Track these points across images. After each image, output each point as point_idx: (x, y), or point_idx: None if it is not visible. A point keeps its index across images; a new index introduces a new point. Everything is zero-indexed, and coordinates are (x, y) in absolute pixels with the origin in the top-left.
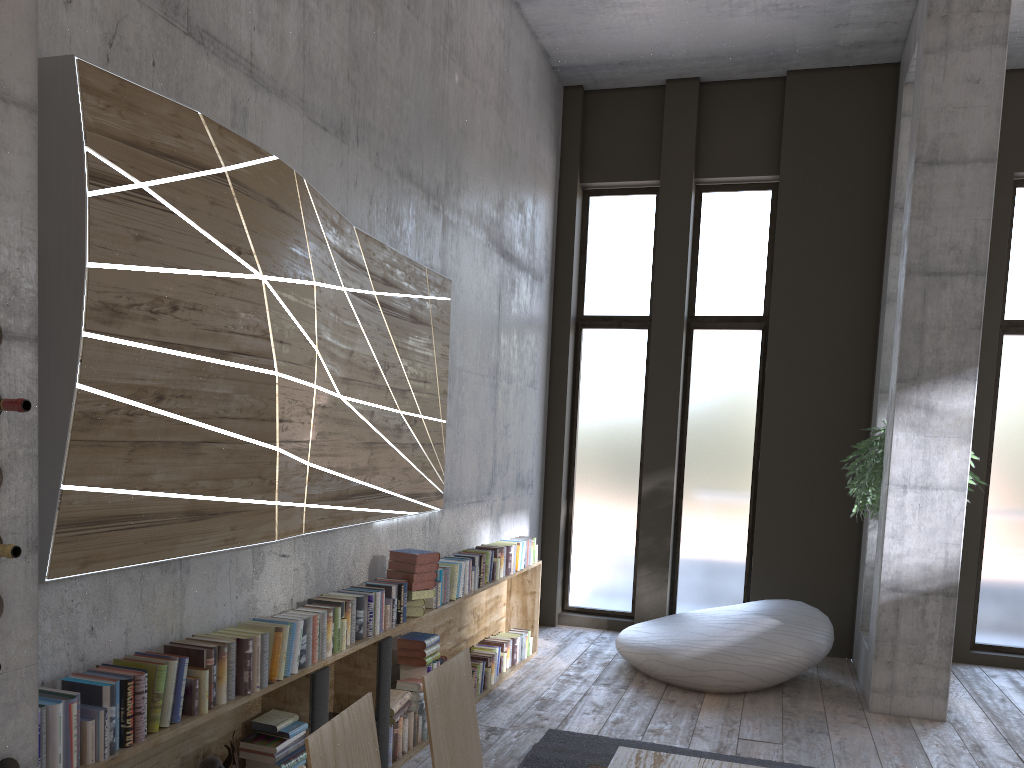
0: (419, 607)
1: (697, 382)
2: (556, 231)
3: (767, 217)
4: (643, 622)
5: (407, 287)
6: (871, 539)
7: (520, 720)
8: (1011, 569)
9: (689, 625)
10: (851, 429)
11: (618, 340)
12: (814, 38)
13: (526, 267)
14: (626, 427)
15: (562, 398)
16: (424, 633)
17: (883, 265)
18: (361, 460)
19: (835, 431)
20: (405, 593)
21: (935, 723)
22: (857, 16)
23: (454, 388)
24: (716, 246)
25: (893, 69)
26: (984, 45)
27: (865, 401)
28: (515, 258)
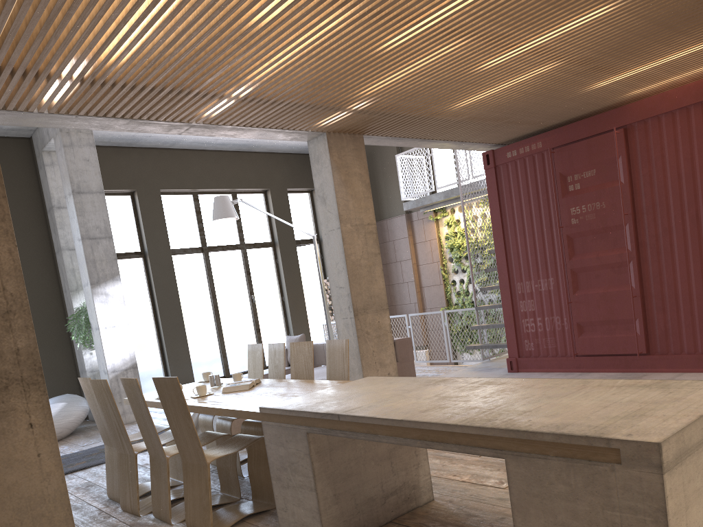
0: None
1: None
2: None
3: None
4: None
5: None
6: (86, 359)
7: None
8: (137, 361)
9: None
10: (56, 311)
11: None
12: None
13: None
14: None
15: None
16: None
17: (50, 233)
18: None
19: (49, 314)
20: None
21: None
22: None
23: None
24: None
25: (28, 140)
26: (87, 146)
27: (59, 297)
28: None
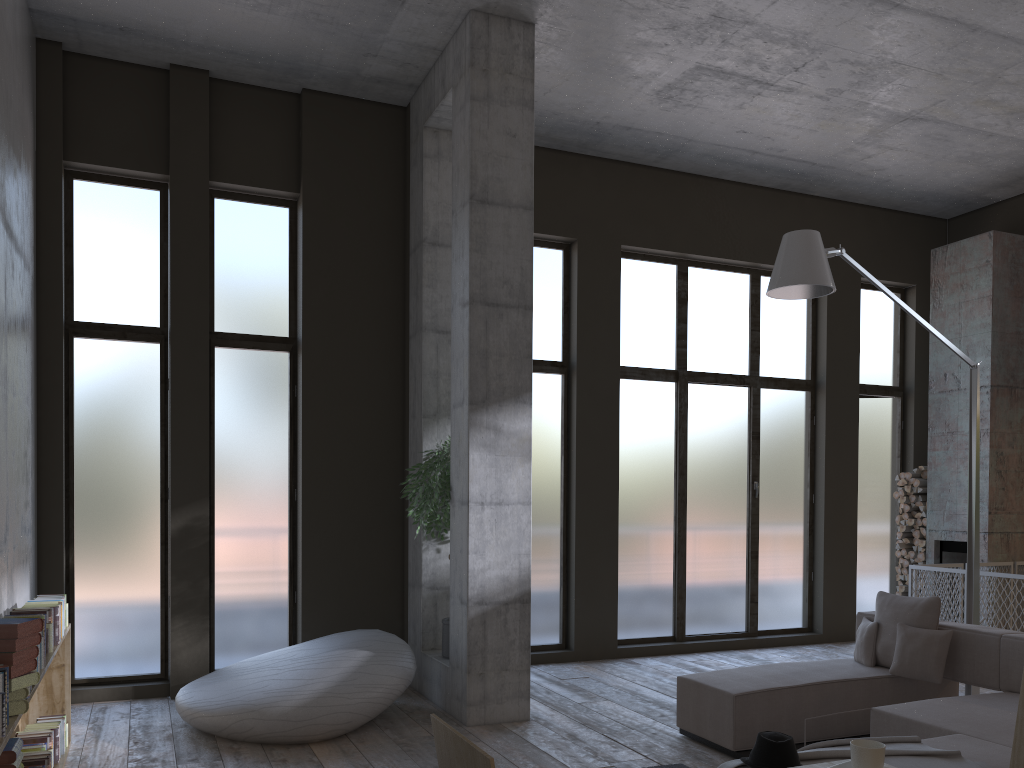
0: (19, 701)
1: (222, 405)
2: (36, 213)
3: (286, 235)
4: (198, 680)
5: None
6: (425, 560)
7: None
8: None
9: (271, 673)
10: (388, 454)
11: (122, 354)
12: (341, 61)
13: (20, 250)
14: (139, 456)
15: (57, 420)
16: None
17: (406, 296)
18: None
19: (374, 456)
20: (7, 683)
21: (524, 723)
22: (388, 50)
23: None
24: (234, 258)
25: (401, 112)
26: (517, 105)
27: (399, 427)
28: (14, 235)
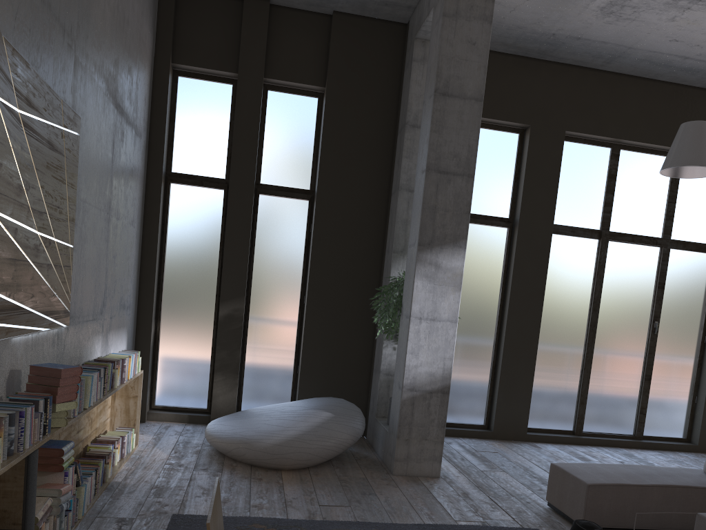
0: (62, 418)
1: (261, 234)
2: (151, 99)
3: (314, 117)
4: (223, 417)
5: (46, 113)
6: (384, 354)
7: (144, 508)
8: (456, 373)
9: (265, 419)
10: (369, 277)
11: (200, 195)
12: None
13: (132, 123)
14: (205, 265)
15: (154, 237)
16: (58, 440)
17: (393, 164)
18: (7, 276)
19: (359, 277)
20: (50, 406)
21: (434, 479)
22: None
23: (79, 217)
24: (277, 133)
25: (403, 27)
26: (479, 20)
27: (378, 258)
28: (125, 112)
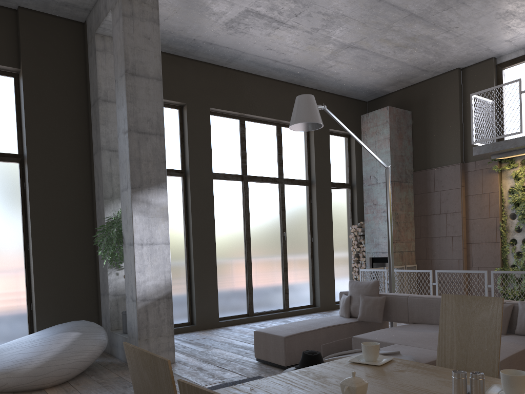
0: None
1: None
2: None
3: (13, 93)
4: None
5: None
6: (110, 279)
7: None
8: None
9: (18, 350)
10: (84, 221)
11: None
12: None
13: None
14: None
15: None
16: None
17: (90, 131)
18: None
19: (76, 223)
20: None
21: (172, 364)
22: None
23: None
24: None
25: (81, 25)
26: (150, 21)
27: (90, 205)
28: None
